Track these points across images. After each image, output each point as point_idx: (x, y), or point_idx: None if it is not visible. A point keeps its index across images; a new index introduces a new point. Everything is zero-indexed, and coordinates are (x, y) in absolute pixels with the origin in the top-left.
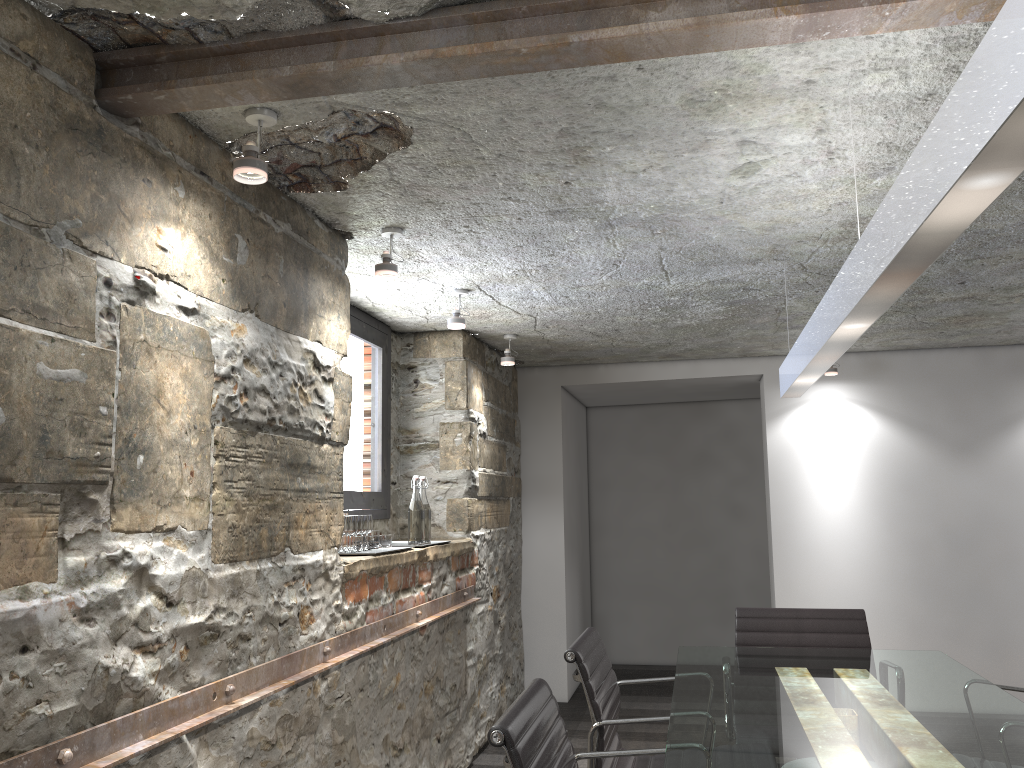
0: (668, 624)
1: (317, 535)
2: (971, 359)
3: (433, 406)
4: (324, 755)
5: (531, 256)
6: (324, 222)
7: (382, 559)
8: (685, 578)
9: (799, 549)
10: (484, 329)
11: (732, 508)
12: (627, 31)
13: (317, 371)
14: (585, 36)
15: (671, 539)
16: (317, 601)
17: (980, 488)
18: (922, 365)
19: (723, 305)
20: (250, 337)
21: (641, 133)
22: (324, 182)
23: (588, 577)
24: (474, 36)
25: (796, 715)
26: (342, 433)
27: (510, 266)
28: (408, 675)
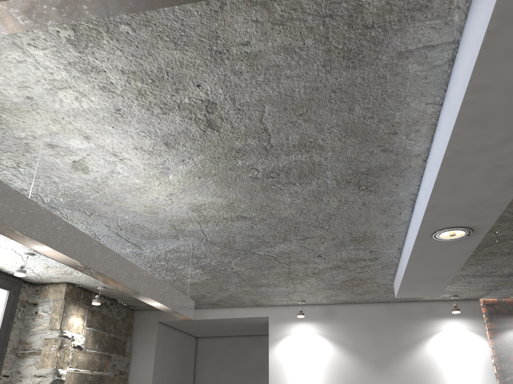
0: None
1: None
2: (383, 309)
3: (42, 327)
4: None
5: None
6: None
7: None
8: None
9: None
10: (81, 282)
11: None
12: None
13: None
14: None
15: None
16: None
17: None
18: (356, 312)
19: (198, 268)
20: None
21: None
22: None
23: None
24: None
25: None
26: None
27: None
28: None
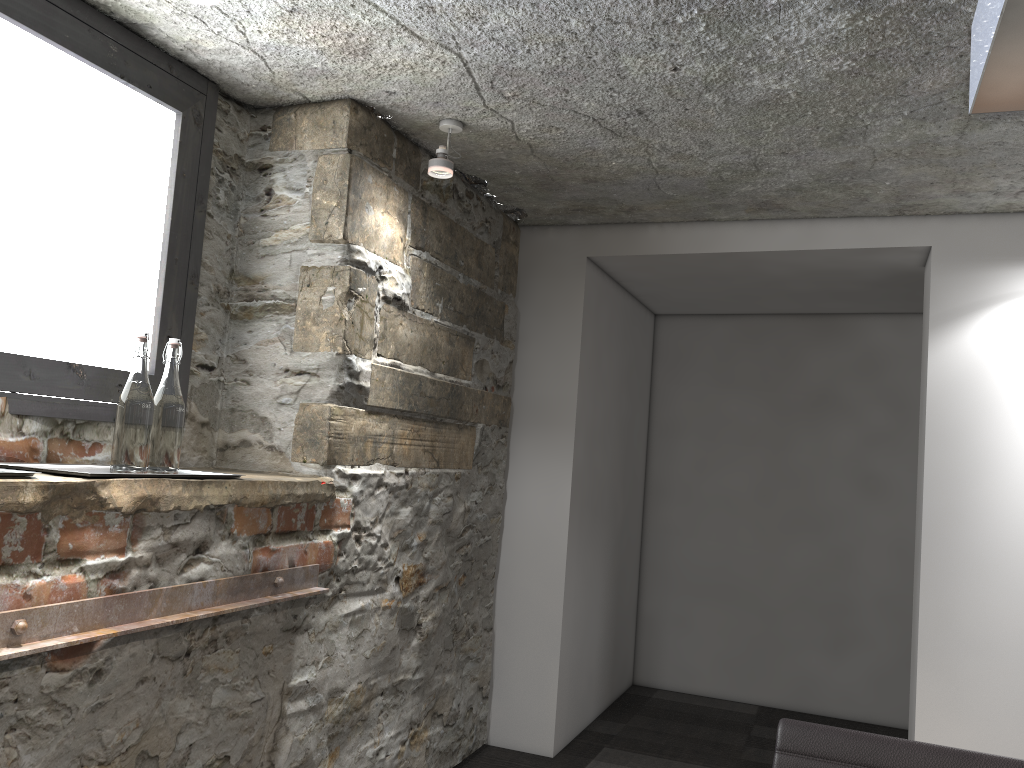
0: (749, 642)
1: None
2: None
3: (291, 236)
4: None
5: None
6: None
7: None
8: (781, 577)
9: (971, 556)
10: (392, 100)
11: (864, 479)
12: None
13: None
14: None
15: (765, 517)
16: None
17: None
18: None
19: (845, 7)
20: None
21: None
22: None
23: (635, 560)
24: None
25: None
26: None
27: None
28: None
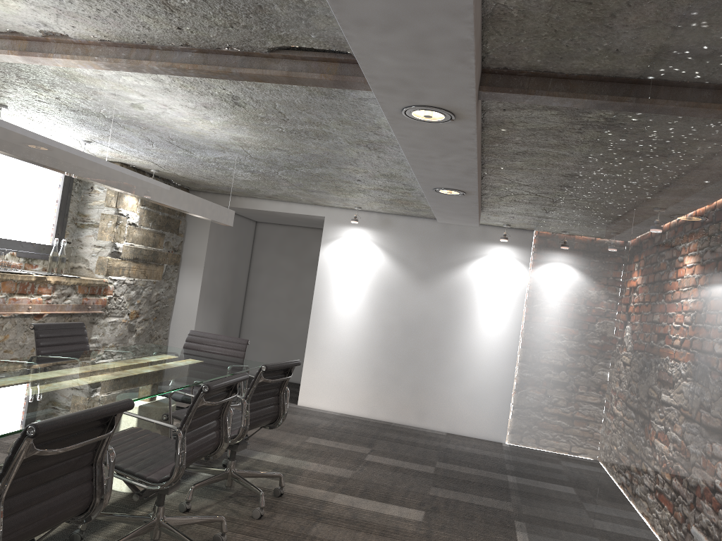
0: (280, 356)
1: None
2: (438, 227)
3: (98, 203)
4: None
5: (96, 129)
6: None
7: None
8: (294, 331)
9: (324, 319)
10: (134, 164)
11: None
12: None
13: None
14: None
15: (290, 307)
16: None
17: (427, 300)
18: (411, 226)
19: (248, 172)
20: None
21: (58, 83)
22: None
23: (238, 322)
24: None
25: (103, 363)
26: None
27: (93, 133)
28: (19, 338)
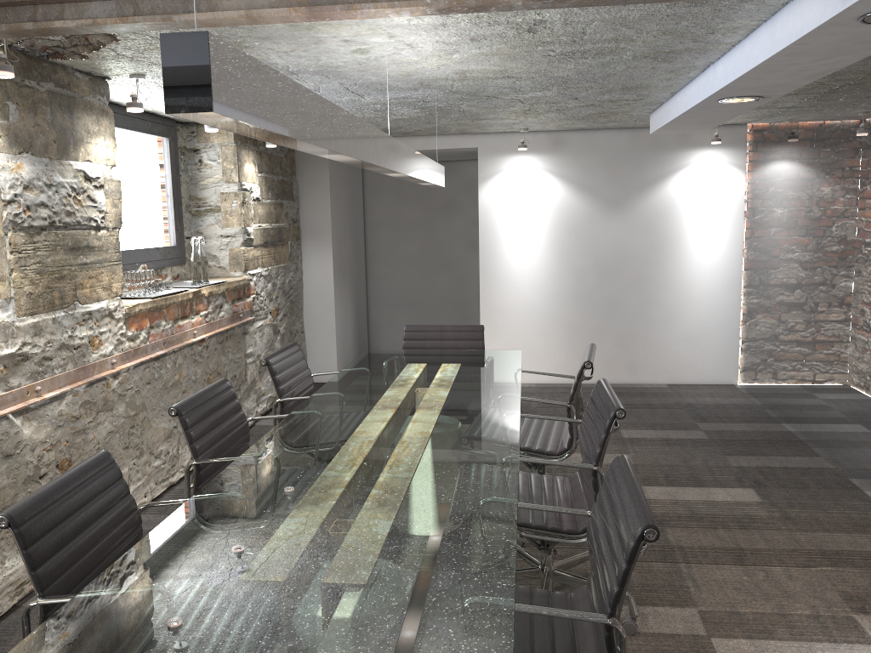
0: None
1: (101, 291)
2: (625, 138)
3: (214, 180)
4: (121, 423)
5: None
6: (84, 72)
7: (159, 300)
8: (435, 294)
9: (498, 276)
10: None
11: (470, 242)
12: (206, 16)
13: (89, 182)
14: (182, 18)
15: (425, 266)
16: (105, 332)
17: (623, 232)
18: (591, 142)
19: (417, 109)
20: (27, 171)
21: (273, 37)
22: (71, 55)
23: (364, 294)
24: (120, 8)
25: (383, 393)
26: (115, 221)
27: None
28: (191, 372)
